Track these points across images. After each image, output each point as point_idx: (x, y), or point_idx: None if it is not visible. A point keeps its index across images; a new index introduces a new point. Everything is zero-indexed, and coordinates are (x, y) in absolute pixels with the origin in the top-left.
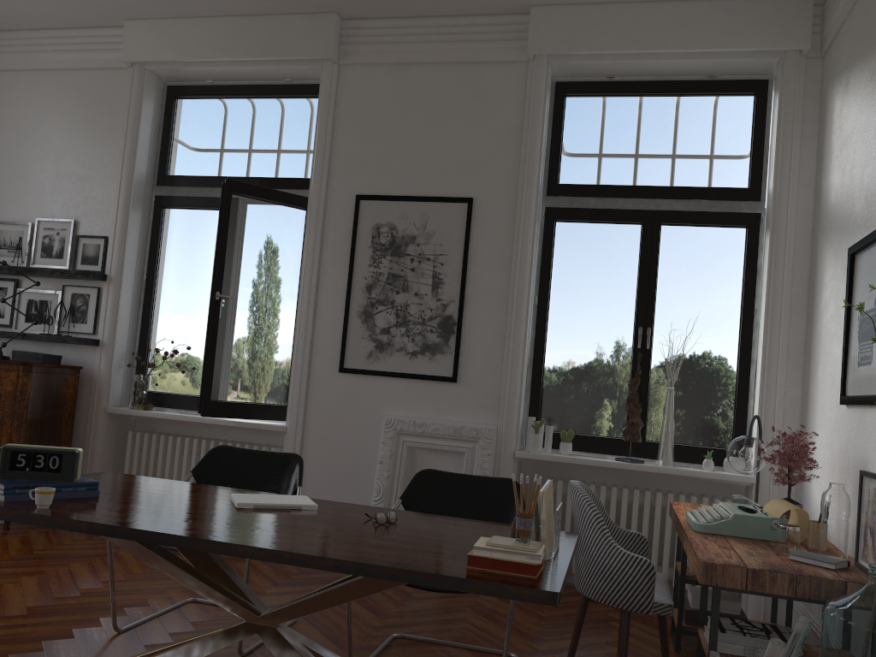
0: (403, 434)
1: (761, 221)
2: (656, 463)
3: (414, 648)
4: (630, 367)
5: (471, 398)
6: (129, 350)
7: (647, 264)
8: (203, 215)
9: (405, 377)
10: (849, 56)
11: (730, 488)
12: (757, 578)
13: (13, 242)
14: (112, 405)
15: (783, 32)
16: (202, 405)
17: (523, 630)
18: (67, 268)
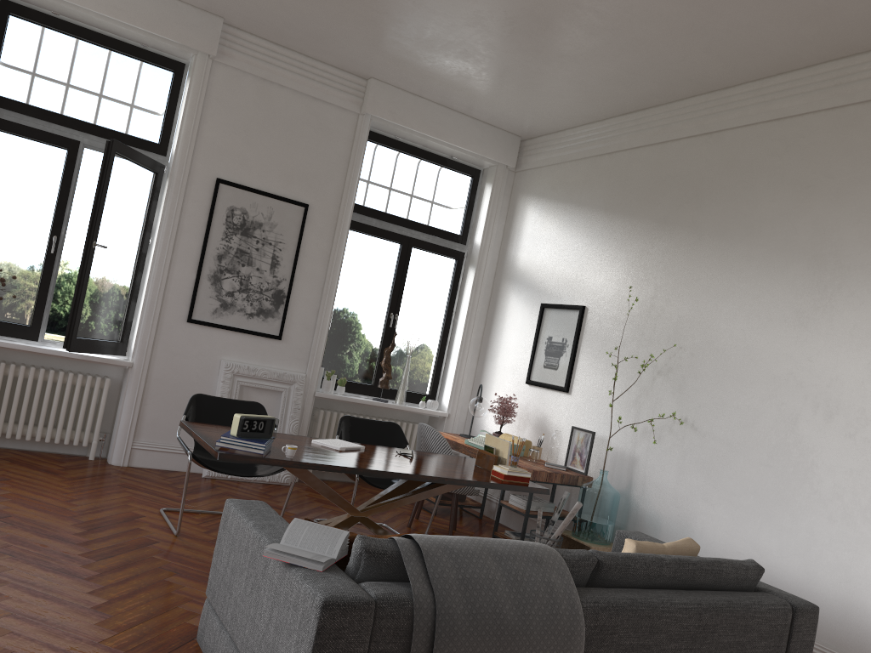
0: (237, 375)
1: (465, 257)
2: (396, 402)
3: None
4: (381, 338)
5: (289, 352)
6: None
7: (401, 272)
8: (35, 146)
9: (243, 332)
10: (546, 192)
11: (421, 417)
12: (550, 476)
13: None
14: None
15: (504, 153)
16: (70, 342)
17: None
18: None
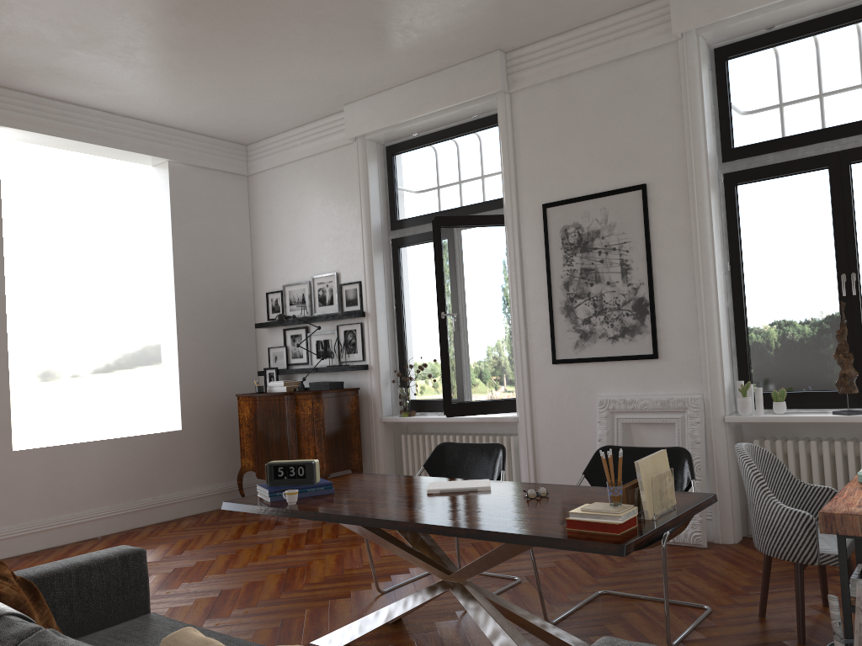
0: (616, 412)
1: None
2: None
3: (615, 602)
4: (838, 317)
5: (674, 371)
6: (392, 368)
7: (840, 208)
8: (428, 247)
9: (609, 360)
10: None
11: None
12: None
13: (299, 298)
14: (385, 415)
15: None
16: (445, 408)
17: (730, 586)
18: (337, 311)
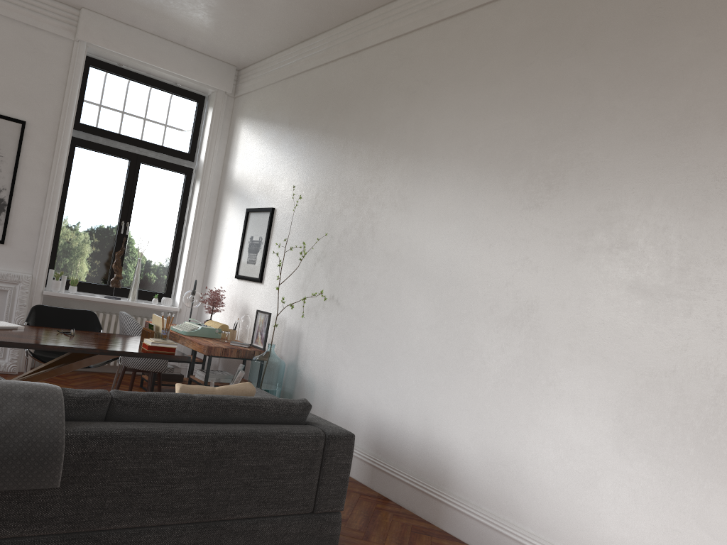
0: None
1: (193, 173)
2: (128, 300)
3: None
4: (114, 243)
5: (14, 255)
6: None
7: (130, 185)
8: None
9: None
10: (253, 113)
11: (160, 313)
12: (226, 351)
13: None
14: None
15: (220, 80)
16: None
17: None
18: None
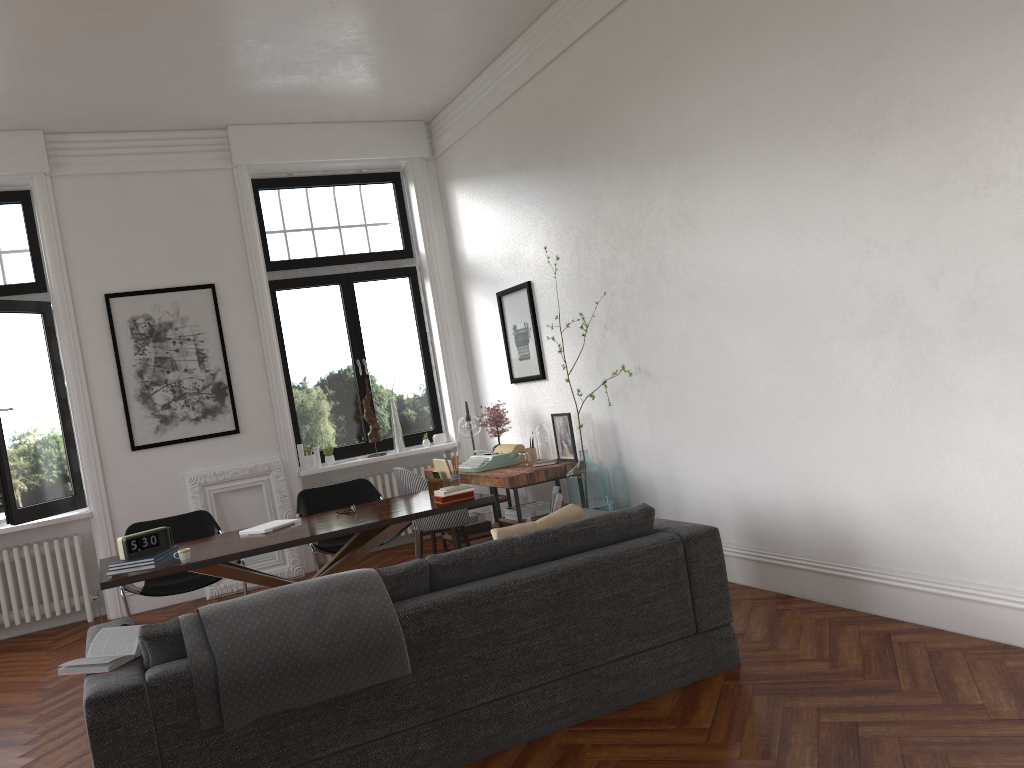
0: (207, 485)
1: (417, 271)
2: (395, 451)
3: None
4: (356, 390)
5: (255, 442)
6: None
7: (351, 313)
8: None
9: (195, 440)
10: (464, 170)
11: (436, 456)
12: (532, 476)
13: None
14: None
15: (411, 145)
16: (12, 515)
17: None
18: None
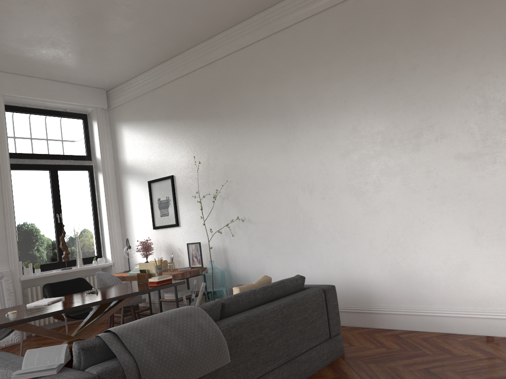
0: None
1: (93, 168)
2: (77, 267)
3: None
4: (55, 231)
5: None
6: None
7: (55, 187)
8: None
9: None
10: (130, 117)
11: (97, 271)
12: (183, 274)
13: None
14: None
15: (98, 101)
16: None
17: None
18: None
